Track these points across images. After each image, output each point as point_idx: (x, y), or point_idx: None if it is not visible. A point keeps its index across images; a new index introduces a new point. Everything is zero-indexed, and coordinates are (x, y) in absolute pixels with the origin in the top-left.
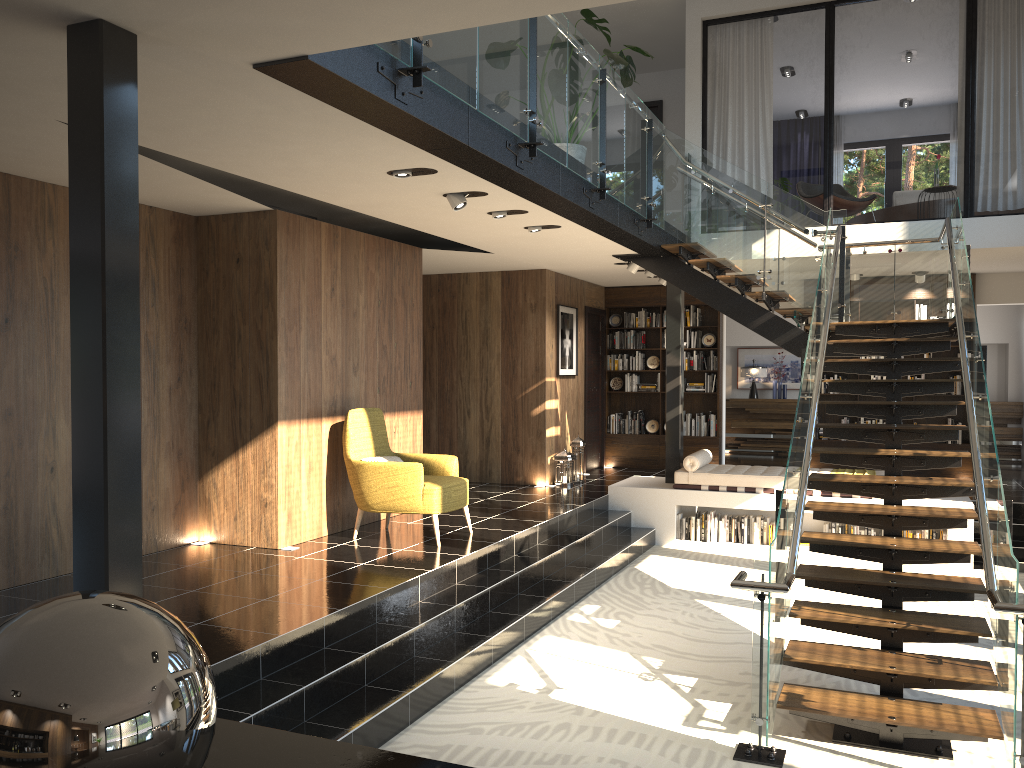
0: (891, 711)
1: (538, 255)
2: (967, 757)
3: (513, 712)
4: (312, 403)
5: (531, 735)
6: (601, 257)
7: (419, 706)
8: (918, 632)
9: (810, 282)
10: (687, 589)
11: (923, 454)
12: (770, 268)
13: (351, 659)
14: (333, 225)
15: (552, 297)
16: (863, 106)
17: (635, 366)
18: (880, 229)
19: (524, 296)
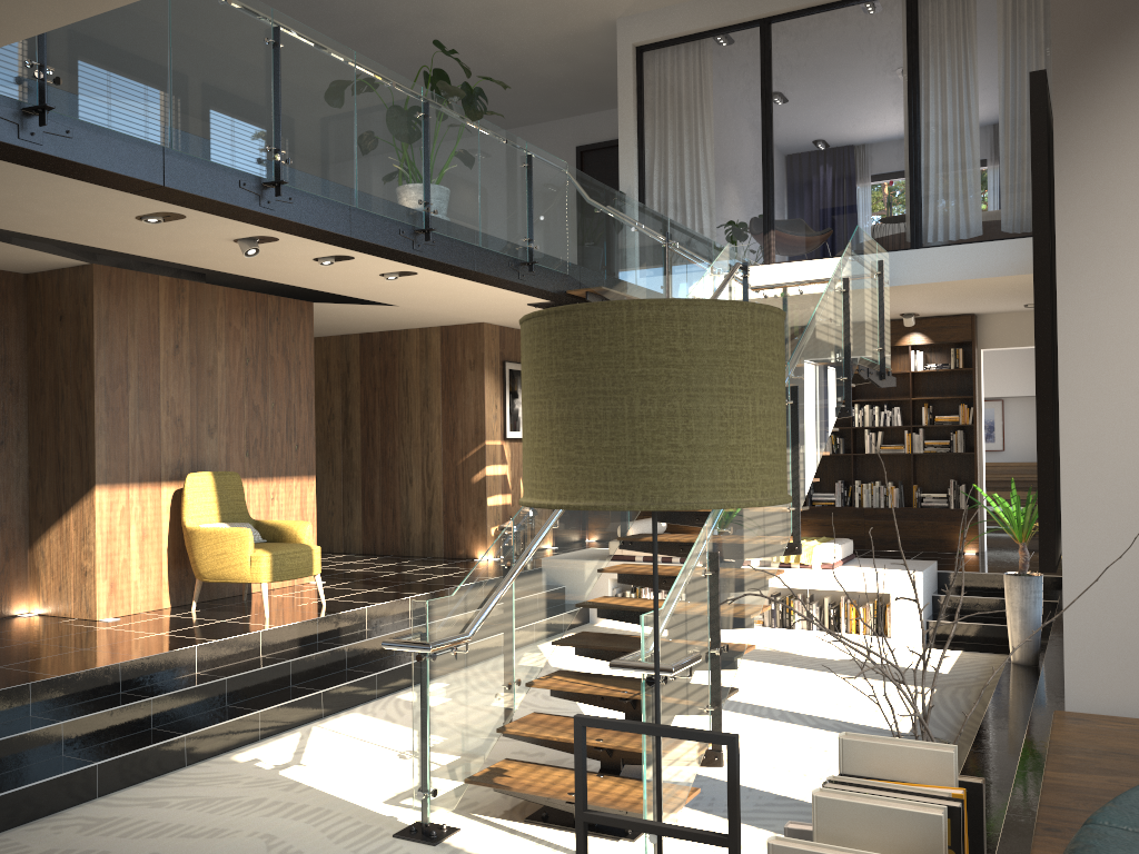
0: None
1: (449, 306)
2: None
3: (221, 787)
4: (147, 466)
5: (211, 809)
6: (521, 307)
7: (117, 778)
8: None
9: None
10: (566, 668)
11: None
12: None
13: (40, 726)
14: (177, 279)
15: (495, 353)
16: None
17: None
18: (817, 266)
19: (463, 352)
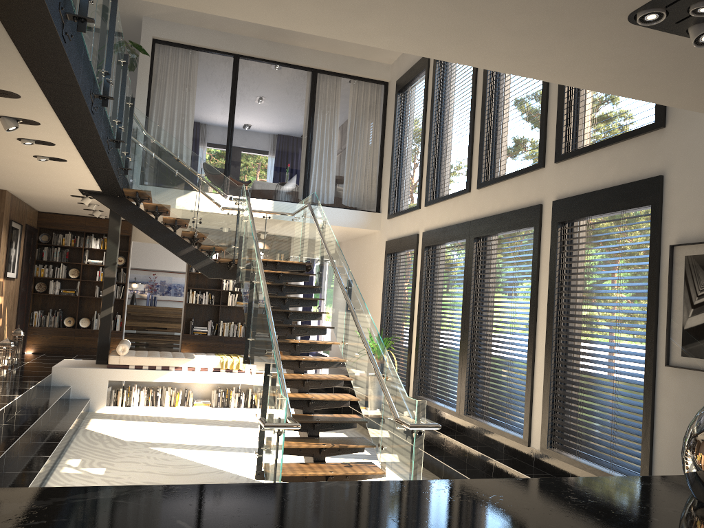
0: None
1: (15, 178)
2: None
3: None
4: None
5: None
6: (67, 189)
7: None
8: (334, 449)
9: (226, 230)
10: (138, 441)
11: (315, 342)
12: (201, 217)
13: None
14: None
15: (8, 213)
16: (211, 121)
17: (59, 275)
18: (259, 202)
19: None
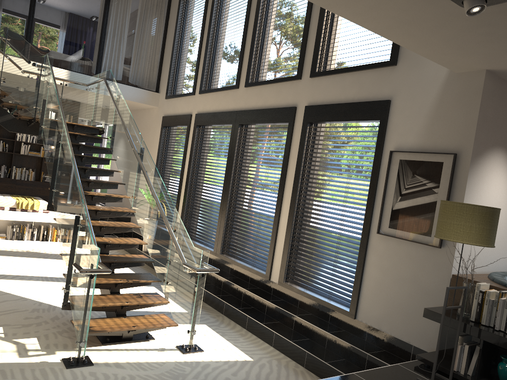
0: (131, 323)
1: None
2: (158, 337)
3: None
4: None
5: None
6: None
7: None
8: (127, 283)
9: (29, 91)
10: None
11: (110, 195)
12: (5, 77)
13: None
14: None
15: None
16: None
17: None
18: (57, 71)
19: None
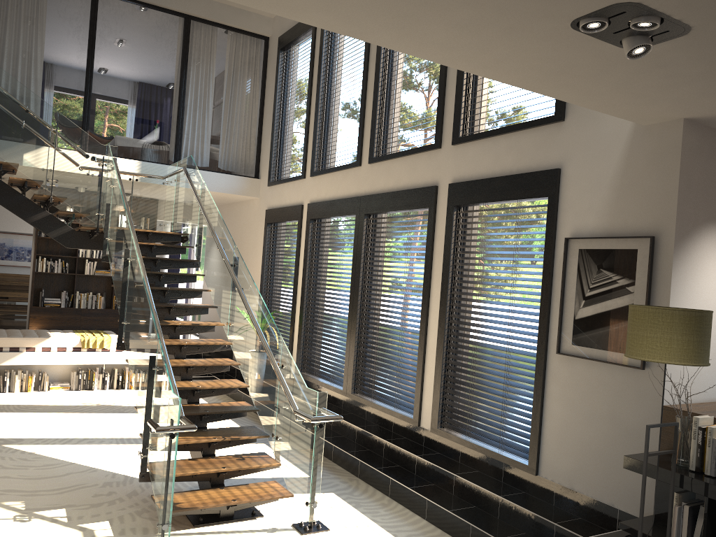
0: (230, 496)
1: None
2: (268, 513)
3: None
4: None
5: None
6: None
7: None
8: (225, 441)
9: (88, 194)
10: None
11: (198, 324)
12: (57, 178)
13: None
14: None
15: None
16: (57, 60)
17: None
18: (125, 163)
19: None
